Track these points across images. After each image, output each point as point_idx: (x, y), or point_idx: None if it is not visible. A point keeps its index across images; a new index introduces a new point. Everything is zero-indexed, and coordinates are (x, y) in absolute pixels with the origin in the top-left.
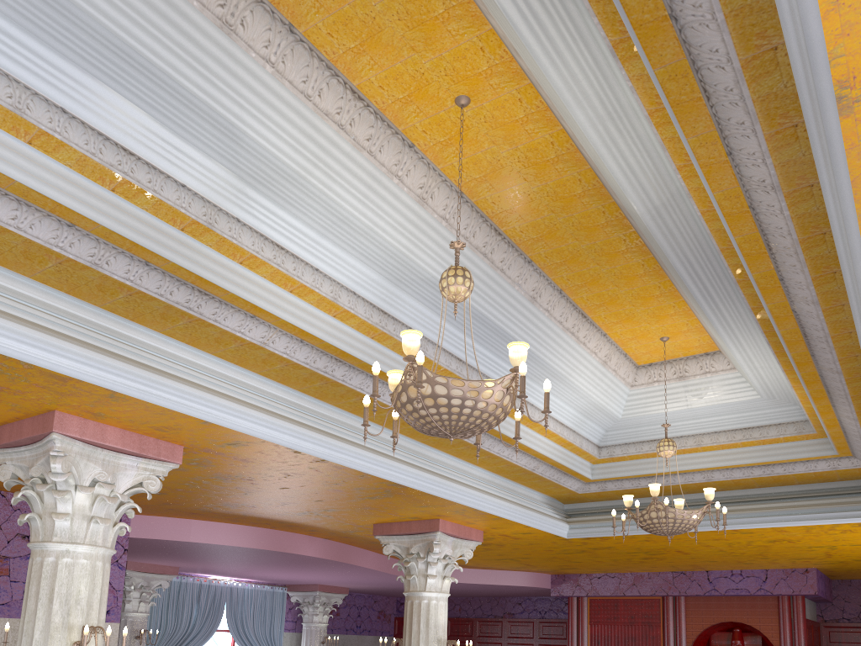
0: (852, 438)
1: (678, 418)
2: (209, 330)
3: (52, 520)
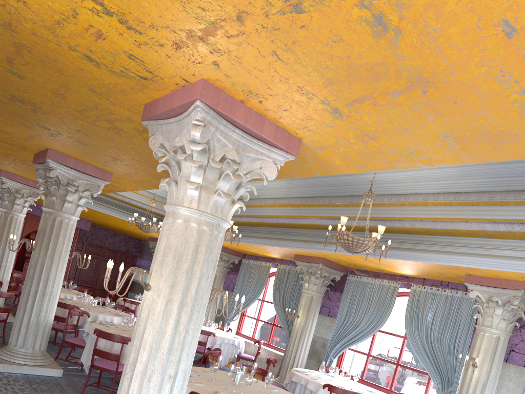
0: None
1: None
2: None
3: (75, 206)
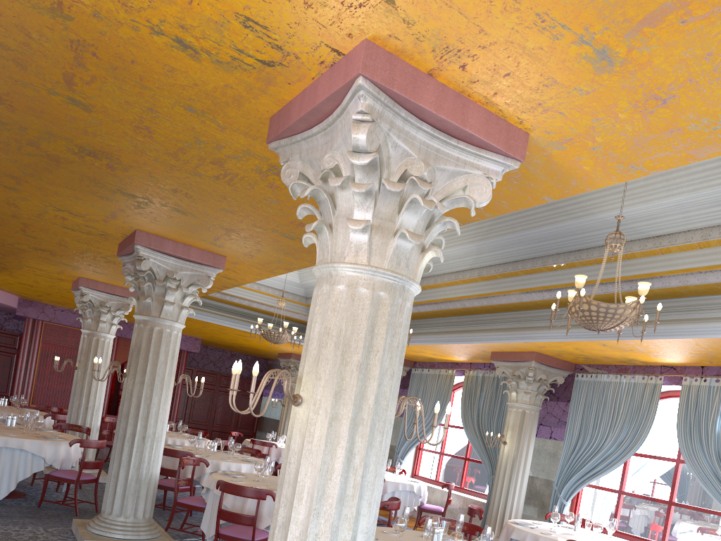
0: None
1: None
2: None
3: (178, 308)
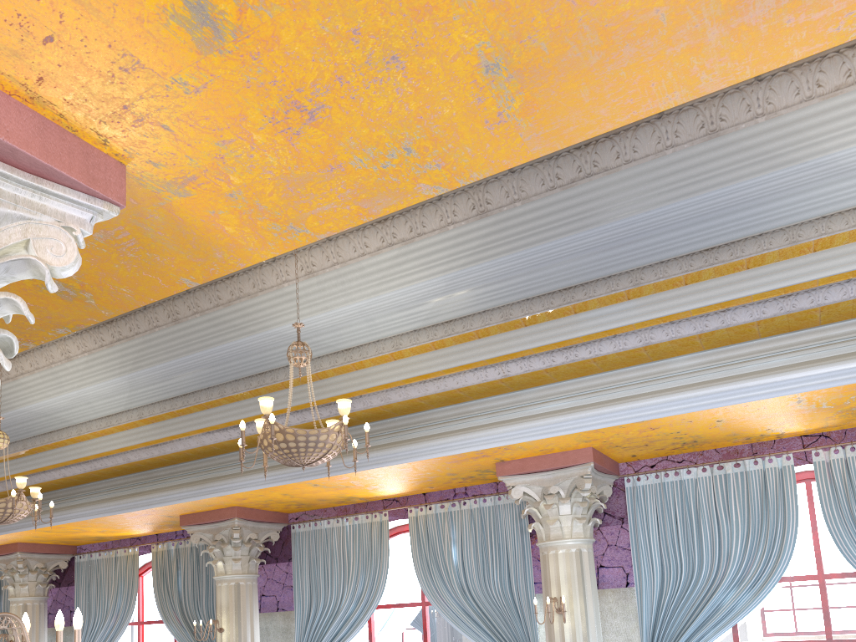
0: None
1: None
2: None
3: None
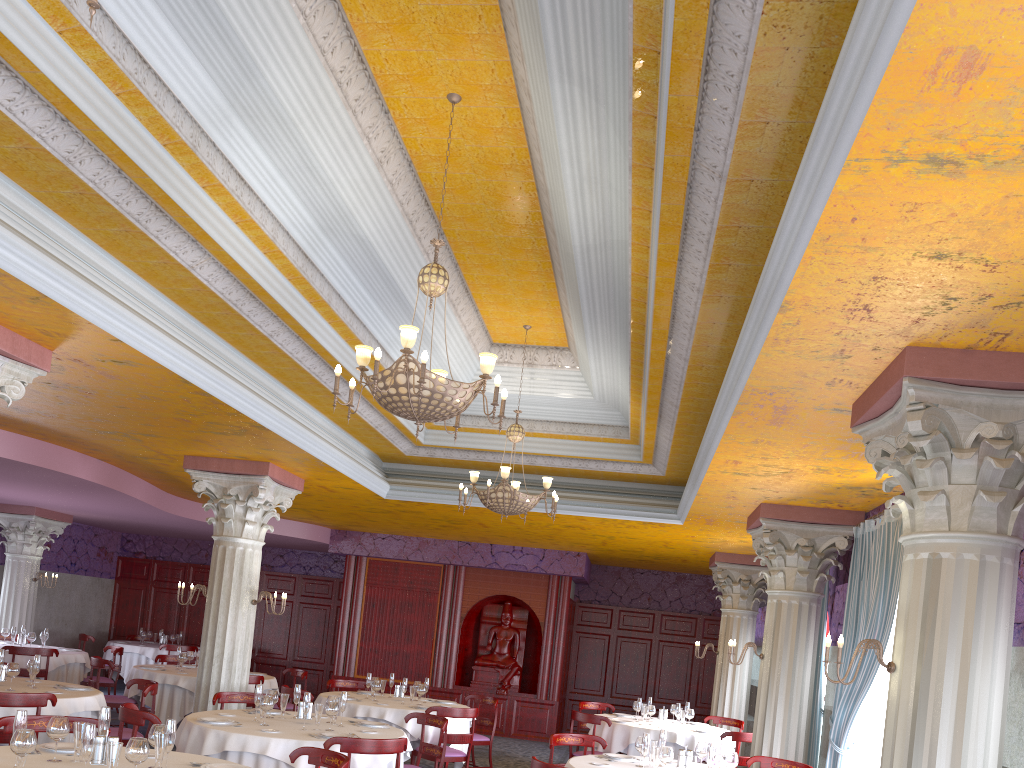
0: (659, 452)
1: (518, 401)
2: (142, 243)
3: None
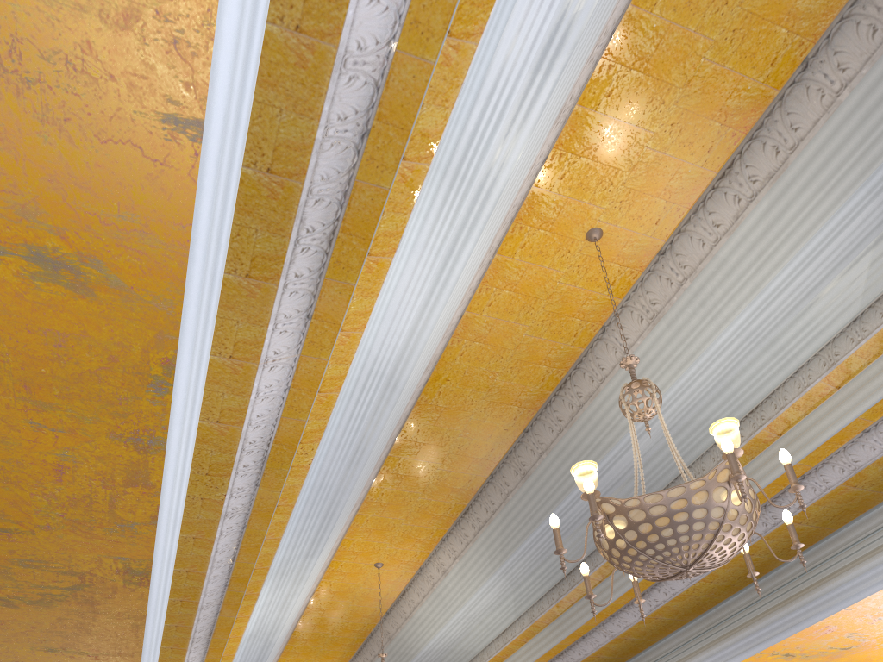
0: None
1: None
2: (172, 655)
3: None
